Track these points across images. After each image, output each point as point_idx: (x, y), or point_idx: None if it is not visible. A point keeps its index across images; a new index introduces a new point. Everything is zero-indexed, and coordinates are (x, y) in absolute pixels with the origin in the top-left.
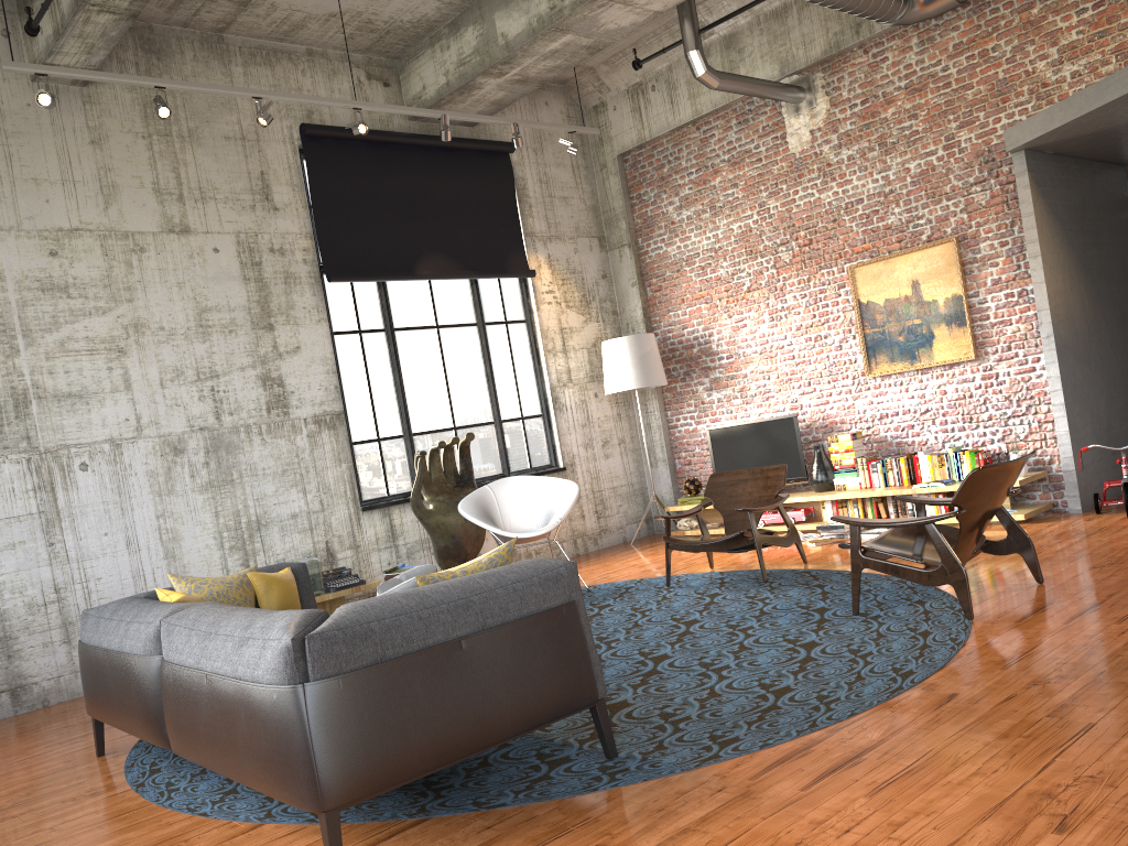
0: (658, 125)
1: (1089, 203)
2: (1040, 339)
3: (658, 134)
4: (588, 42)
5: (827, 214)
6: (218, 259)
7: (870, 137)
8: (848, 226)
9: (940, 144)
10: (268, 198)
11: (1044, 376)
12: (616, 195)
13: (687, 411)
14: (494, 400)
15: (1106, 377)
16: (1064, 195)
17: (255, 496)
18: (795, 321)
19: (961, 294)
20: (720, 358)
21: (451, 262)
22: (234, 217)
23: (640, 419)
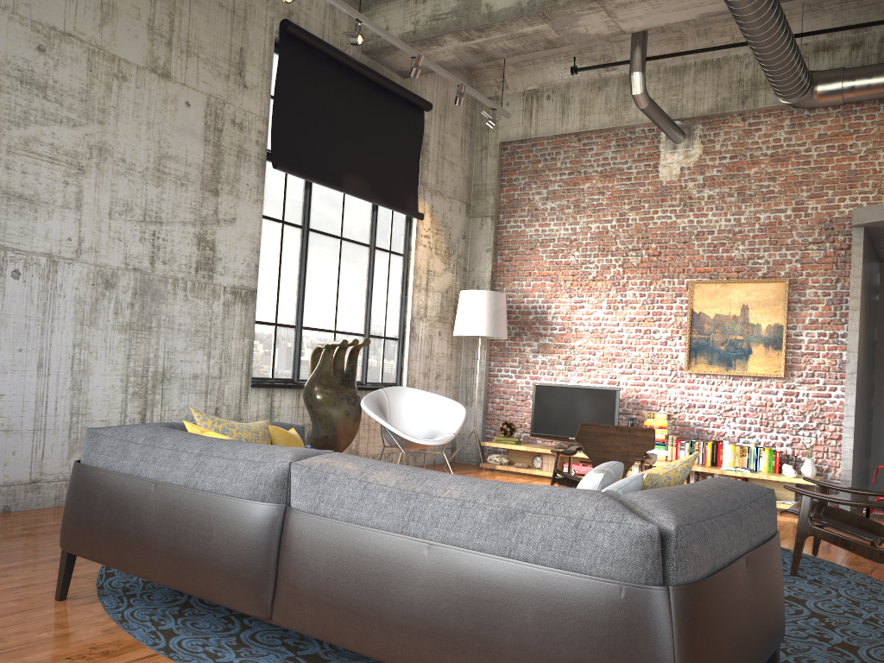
0: (545, 127)
1: (871, 281)
2: (840, 374)
3: (543, 135)
4: (553, 37)
5: (680, 235)
6: (187, 113)
7: (732, 185)
8: (696, 249)
9: (790, 206)
10: (241, 74)
11: (837, 403)
12: (490, 174)
13: (511, 365)
14: (368, 315)
15: (863, 414)
16: (868, 270)
17: (166, 348)
18: (630, 313)
19: (782, 324)
20: (553, 328)
21: (365, 186)
22: (209, 80)
23: (478, 362)
